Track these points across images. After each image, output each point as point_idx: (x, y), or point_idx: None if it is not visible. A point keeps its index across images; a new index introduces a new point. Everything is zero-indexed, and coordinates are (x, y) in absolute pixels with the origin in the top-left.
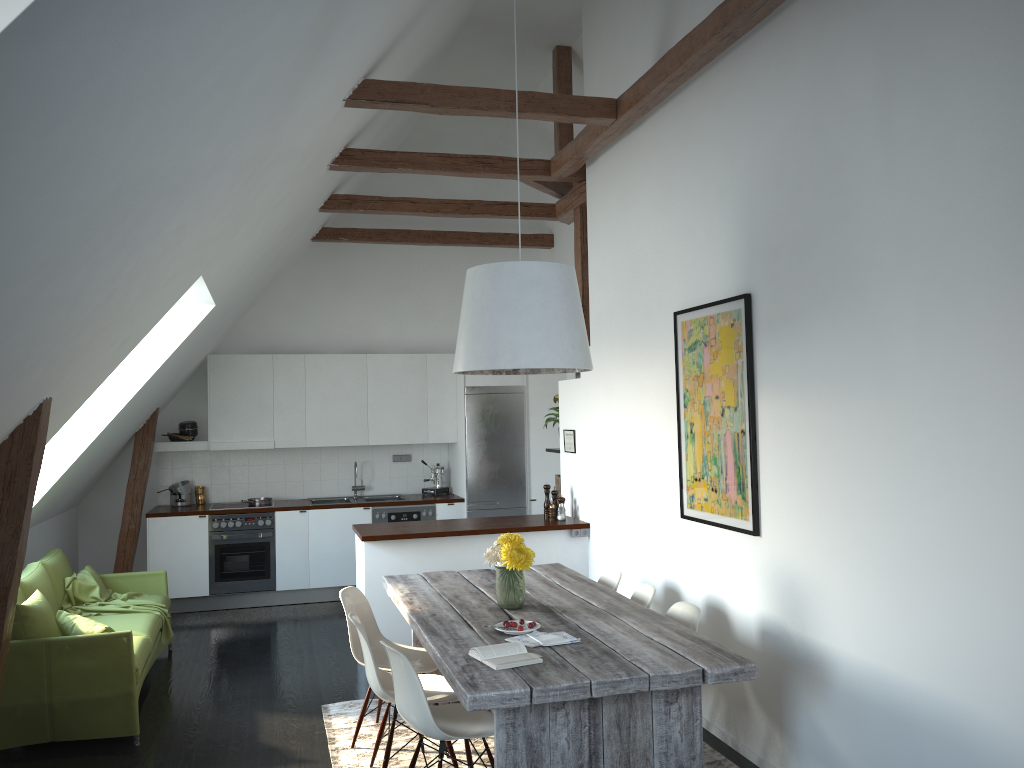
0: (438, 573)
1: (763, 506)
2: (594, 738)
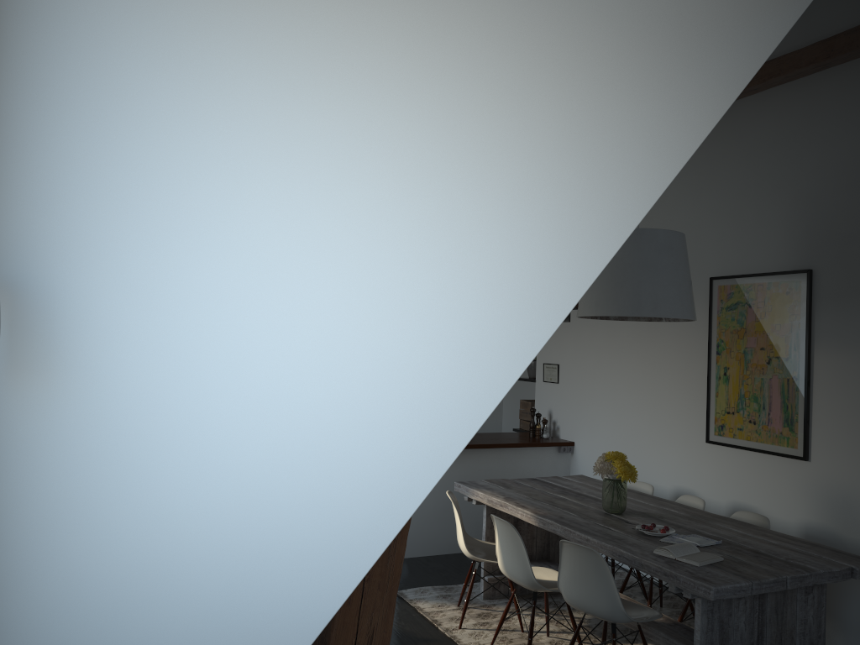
0: (498, 480)
1: (814, 437)
2: (761, 621)
